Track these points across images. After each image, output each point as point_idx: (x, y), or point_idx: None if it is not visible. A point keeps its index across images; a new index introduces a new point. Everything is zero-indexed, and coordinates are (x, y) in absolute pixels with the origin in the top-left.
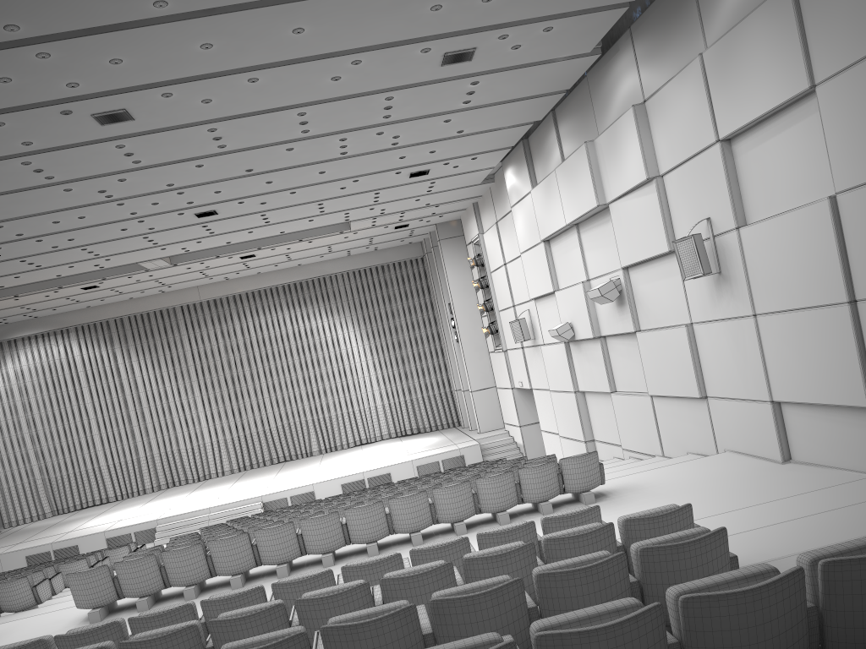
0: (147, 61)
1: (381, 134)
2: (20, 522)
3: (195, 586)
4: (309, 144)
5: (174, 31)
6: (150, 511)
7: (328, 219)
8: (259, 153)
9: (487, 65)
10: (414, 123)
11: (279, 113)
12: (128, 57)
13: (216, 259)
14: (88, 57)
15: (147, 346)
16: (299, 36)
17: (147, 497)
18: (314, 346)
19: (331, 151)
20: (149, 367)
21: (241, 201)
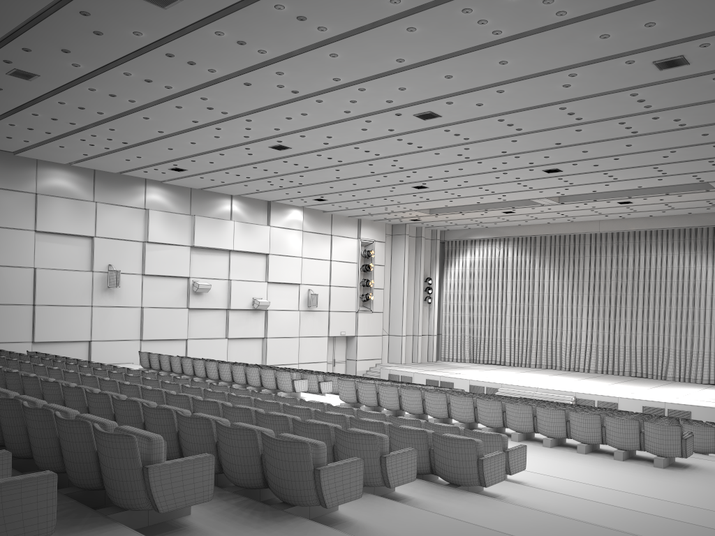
0: (420, 87)
1: (658, 118)
2: (449, 360)
3: (389, 411)
4: (592, 127)
5: (421, 72)
6: (509, 378)
7: (678, 179)
8: (554, 133)
9: (714, 65)
10: (685, 110)
11: (543, 108)
12: (407, 86)
13: (596, 202)
14: (385, 88)
15: (557, 260)
16: (507, 65)
17: (526, 369)
18: (693, 286)
19: (620, 131)
20: (555, 276)
21: (574, 163)
